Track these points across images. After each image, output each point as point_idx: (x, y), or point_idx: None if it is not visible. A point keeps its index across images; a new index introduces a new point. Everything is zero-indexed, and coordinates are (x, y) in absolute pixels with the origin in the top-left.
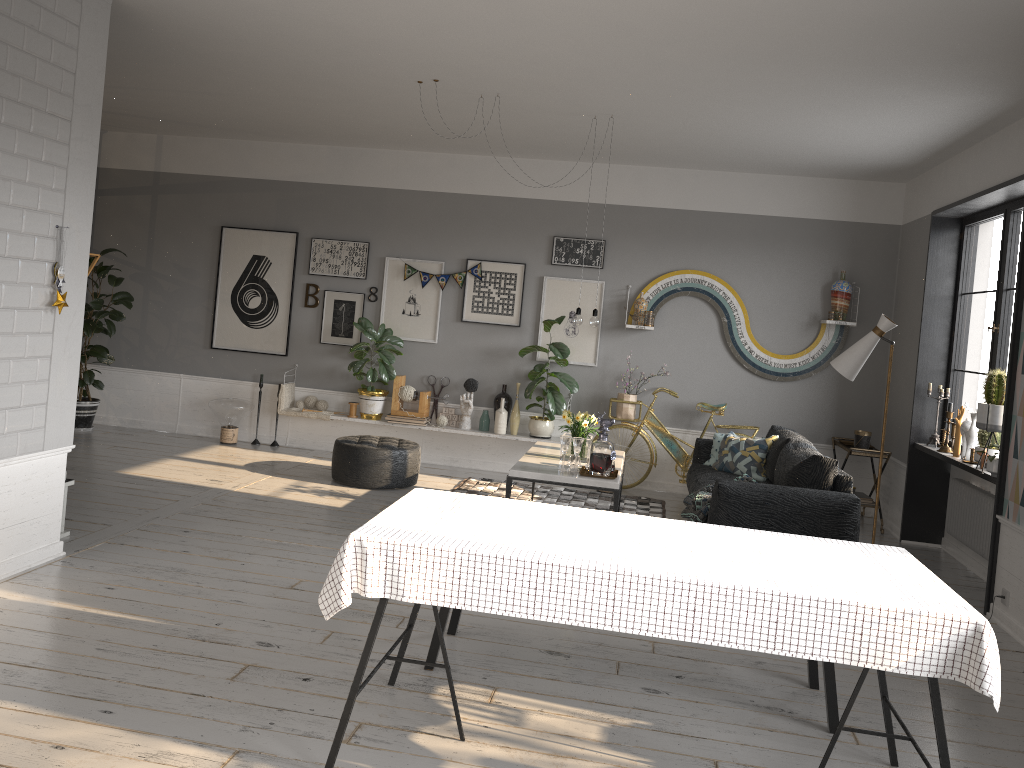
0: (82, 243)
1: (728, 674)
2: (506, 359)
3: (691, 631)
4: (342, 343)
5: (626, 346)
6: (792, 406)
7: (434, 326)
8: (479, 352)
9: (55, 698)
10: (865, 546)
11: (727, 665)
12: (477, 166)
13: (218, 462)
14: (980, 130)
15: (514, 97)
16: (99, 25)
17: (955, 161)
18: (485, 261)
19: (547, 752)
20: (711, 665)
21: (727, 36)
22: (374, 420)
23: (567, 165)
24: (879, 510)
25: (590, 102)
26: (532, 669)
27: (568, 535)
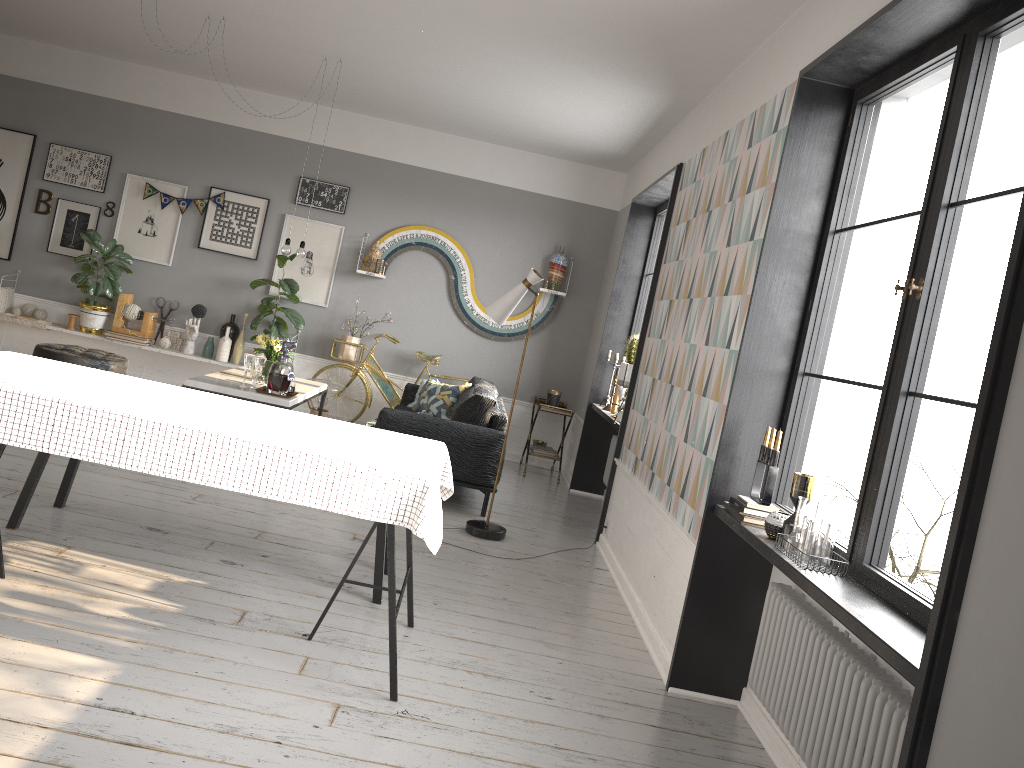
0: None
1: (315, 559)
2: (239, 290)
3: (189, 472)
4: (71, 254)
5: (358, 291)
6: (504, 364)
7: (170, 249)
8: (213, 280)
9: None
10: (409, 437)
11: (320, 553)
12: (233, 97)
13: None
14: (659, 125)
15: (241, 24)
16: None
17: (652, 154)
18: (229, 191)
19: (84, 592)
20: (304, 551)
21: None
22: (93, 334)
23: (322, 109)
24: (560, 463)
25: (315, 41)
26: (121, 538)
27: (120, 393)
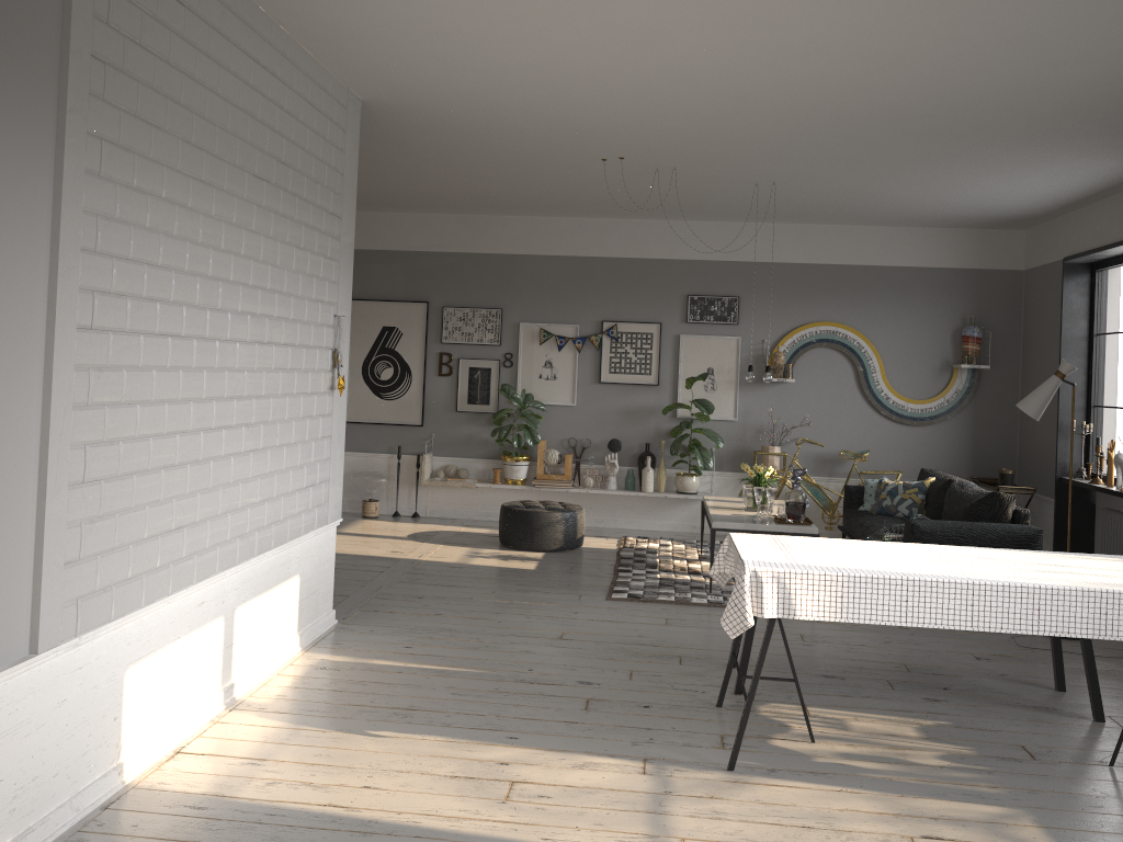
0: (346, 329)
1: (984, 684)
2: (646, 418)
3: (1037, 626)
4: (479, 410)
5: (765, 399)
6: (930, 449)
7: (572, 389)
8: (618, 412)
9: (460, 730)
10: None
11: (978, 678)
12: (607, 229)
13: (380, 535)
14: (1120, 185)
15: (688, 169)
16: (355, 127)
17: (1086, 211)
18: (620, 322)
19: (886, 746)
20: (965, 679)
21: (929, 120)
22: (520, 485)
23: (697, 225)
24: None
25: (760, 172)
26: (822, 689)
27: (900, 560)
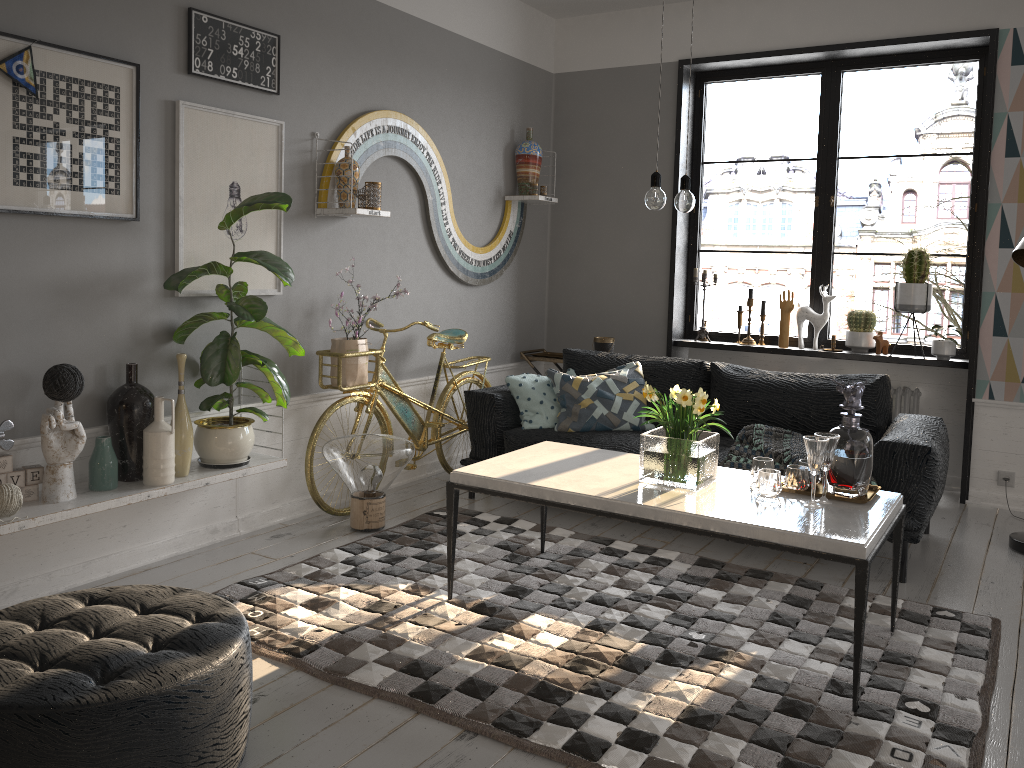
0: None
1: None
2: (110, 302)
3: None
4: None
5: (316, 250)
6: (486, 319)
7: None
8: (43, 292)
9: None
10: None
11: None
12: None
13: None
14: None
15: None
16: None
17: (736, 2)
18: (41, 44)
19: None
20: None
21: None
22: None
23: None
24: None
25: None
26: None
27: None
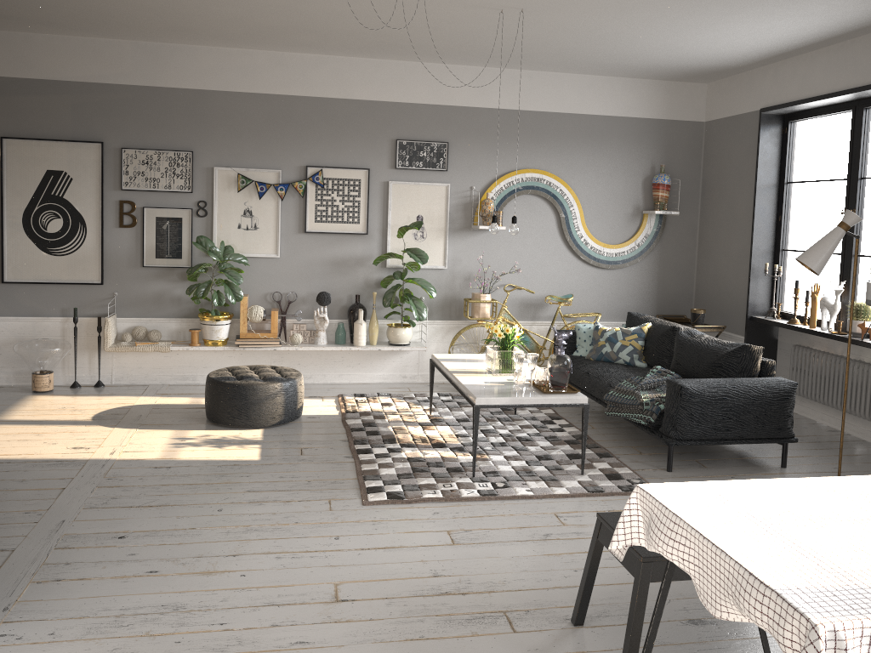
0: None
1: None
2: (355, 268)
3: None
4: (170, 265)
5: (473, 246)
6: (621, 291)
7: (275, 239)
8: (326, 263)
9: None
10: None
11: None
12: (310, 66)
13: (57, 420)
14: (852, 33)
15: None
16: None
17: (791, 63)
18: (326, 168)
19: None
20: None
21: None
22: (222, 346)
23: (405, 65)
24: None
25: None
26: None
27: None
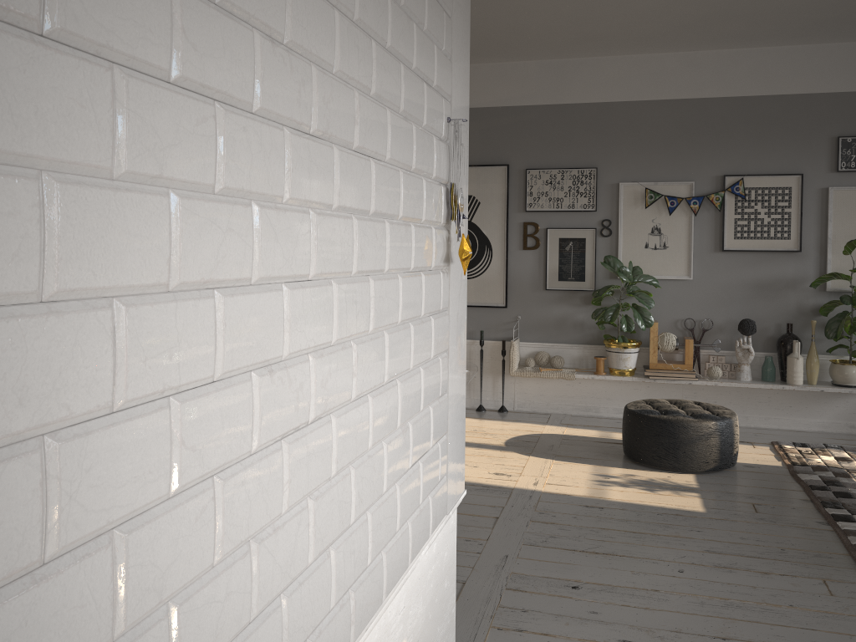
0: (463, 153)
1: None
2: (784, 292)
3: None
4: (573, 288)
5: None
6: None
7: (687, 259)
8: (747, 286)
9: None
10: None
11: None
12: (727, 62)
13: (472, 442)
14: None
15: None
16: None
17: None
18: (748, 176)
19: None
20: None
21: None
22: (630, 377)
23: (848, 47)
24: None
25: None
26: None
27: None
